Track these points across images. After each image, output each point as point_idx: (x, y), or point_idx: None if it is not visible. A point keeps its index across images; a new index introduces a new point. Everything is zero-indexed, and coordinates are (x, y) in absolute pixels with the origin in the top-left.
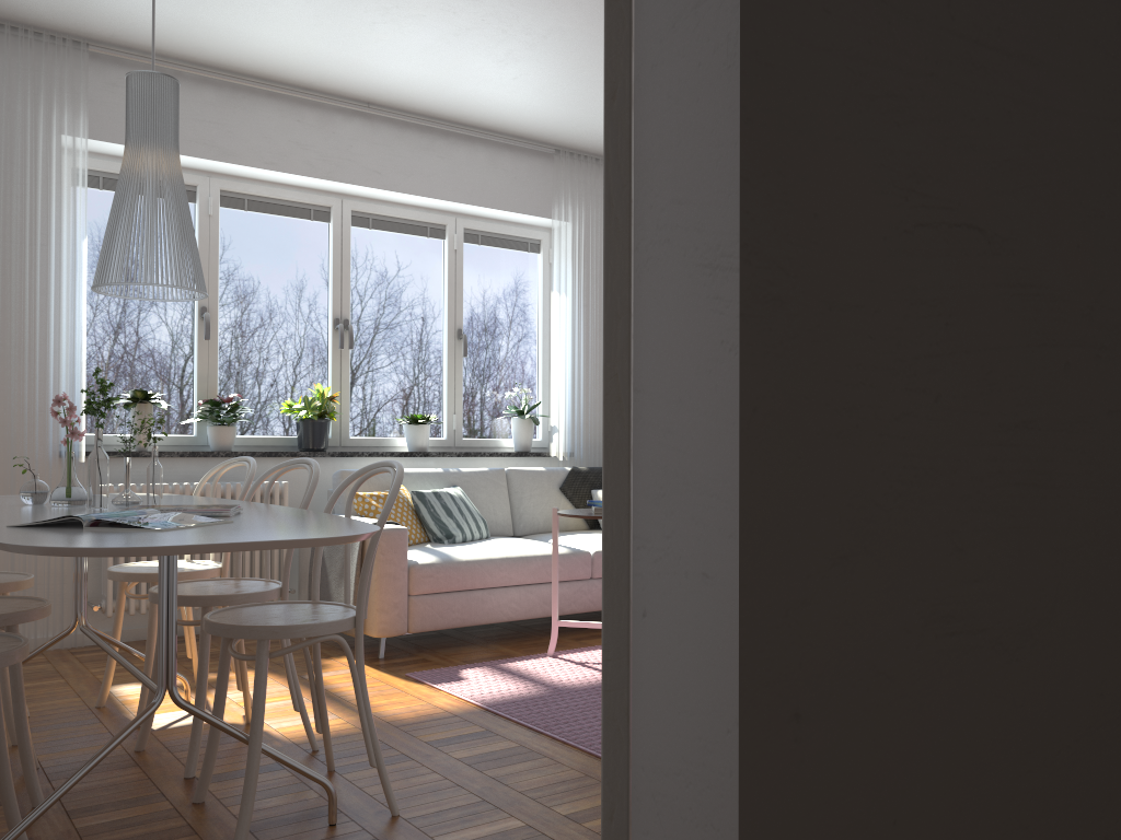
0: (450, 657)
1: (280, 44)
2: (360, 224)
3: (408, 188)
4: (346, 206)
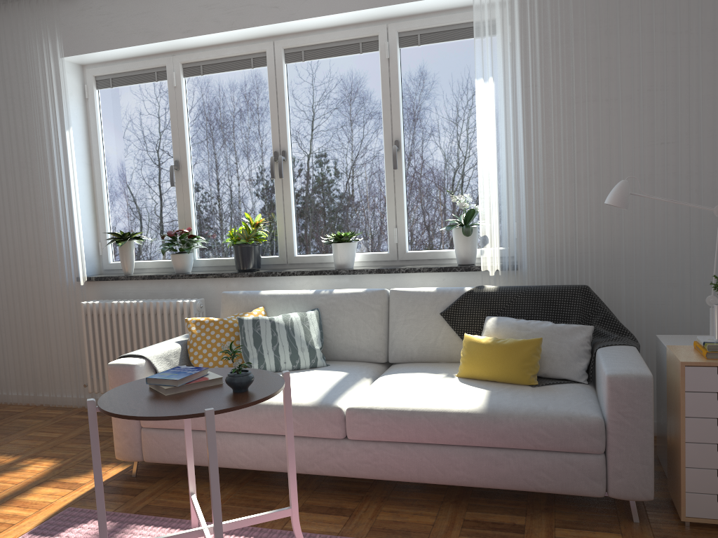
0: (157, 495)
1: None
2: (294, 59)
3: (306, 12)
4: (277, 46)
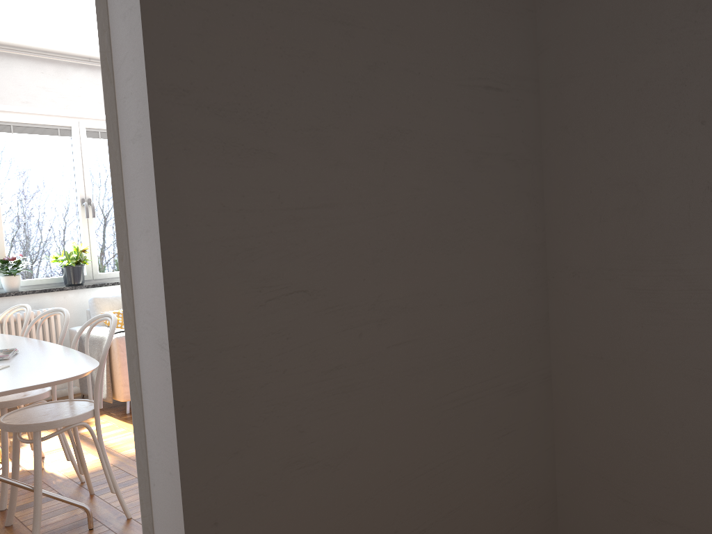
0: None
1: (23, 27)
2: (93, 136)
3: None
4: (82, 125)
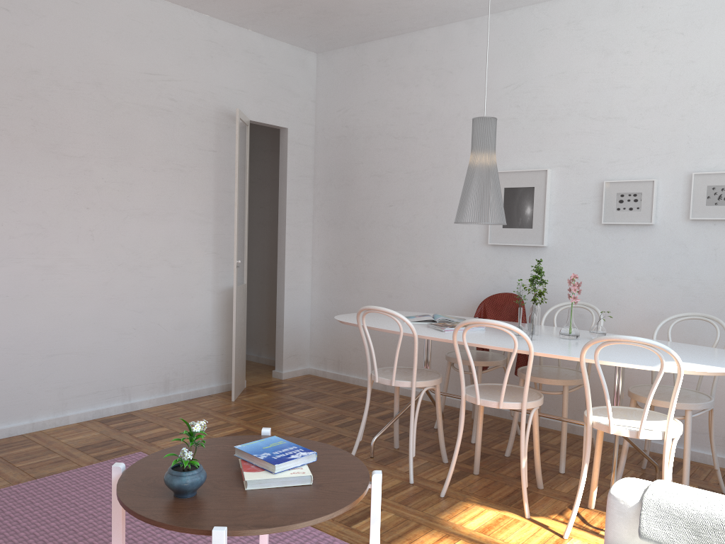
0: None
1: None
2: None
3: None
4: None
